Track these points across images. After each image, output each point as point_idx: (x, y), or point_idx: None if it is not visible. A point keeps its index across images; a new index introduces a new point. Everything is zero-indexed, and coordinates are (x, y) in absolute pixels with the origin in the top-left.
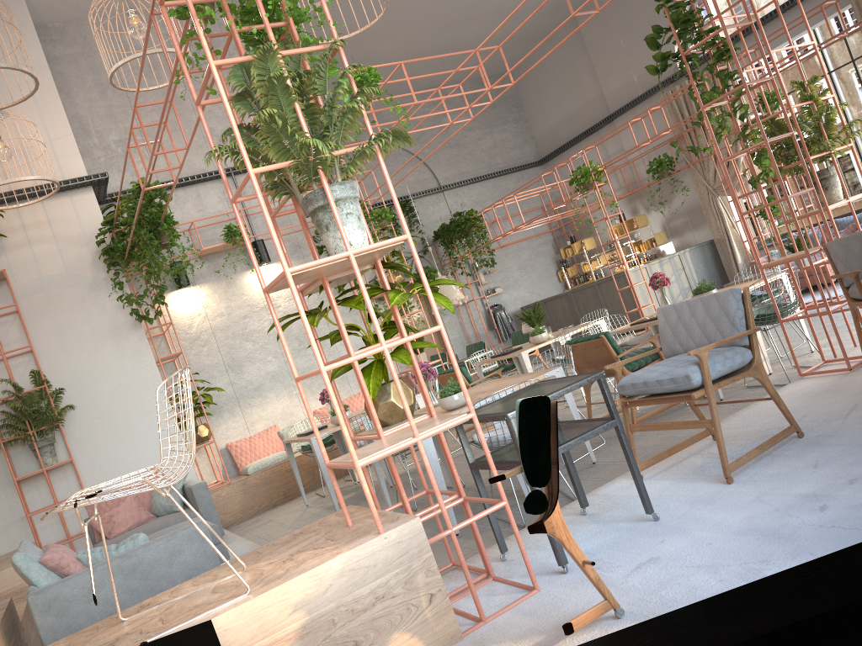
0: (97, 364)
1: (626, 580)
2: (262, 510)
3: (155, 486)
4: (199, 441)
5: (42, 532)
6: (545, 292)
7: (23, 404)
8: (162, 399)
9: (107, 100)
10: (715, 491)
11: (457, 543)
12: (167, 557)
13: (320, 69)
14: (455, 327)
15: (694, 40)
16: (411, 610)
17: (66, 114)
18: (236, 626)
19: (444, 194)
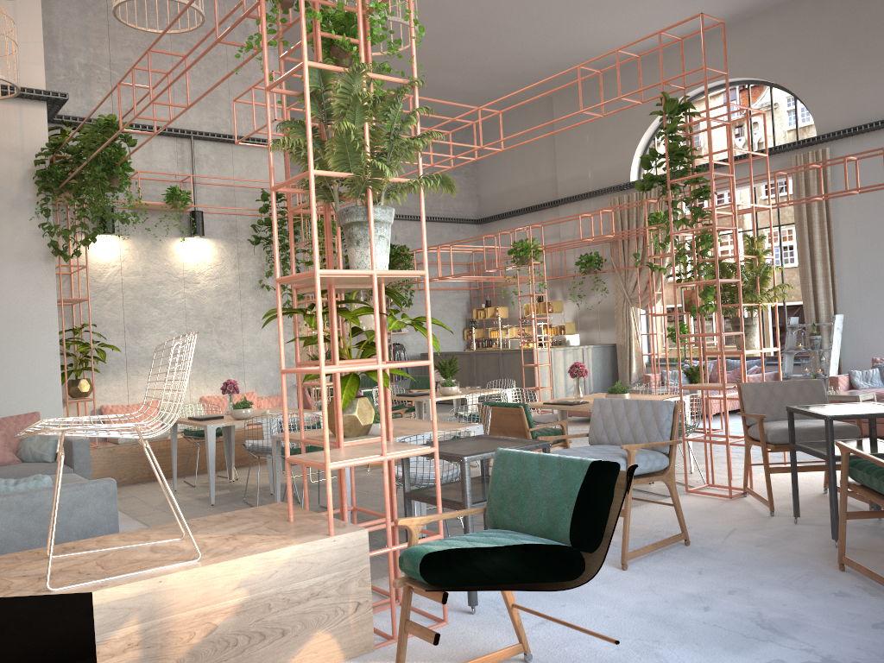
0: None
1: (531, 632)
2: (121, 483)
3: (142, 436)
4: (77, 395)
5: None
6: (447, 345)
7: None
8: (52, 341)
9: (85, 20)
10: (611, 573)
11: (392, 562)
12: (70, 506)
13: (396, 100)
14: (353, 354)
15: (680, 173)
16: (338, 613)
17: (42, 21)
18: (184, 588)
19: None
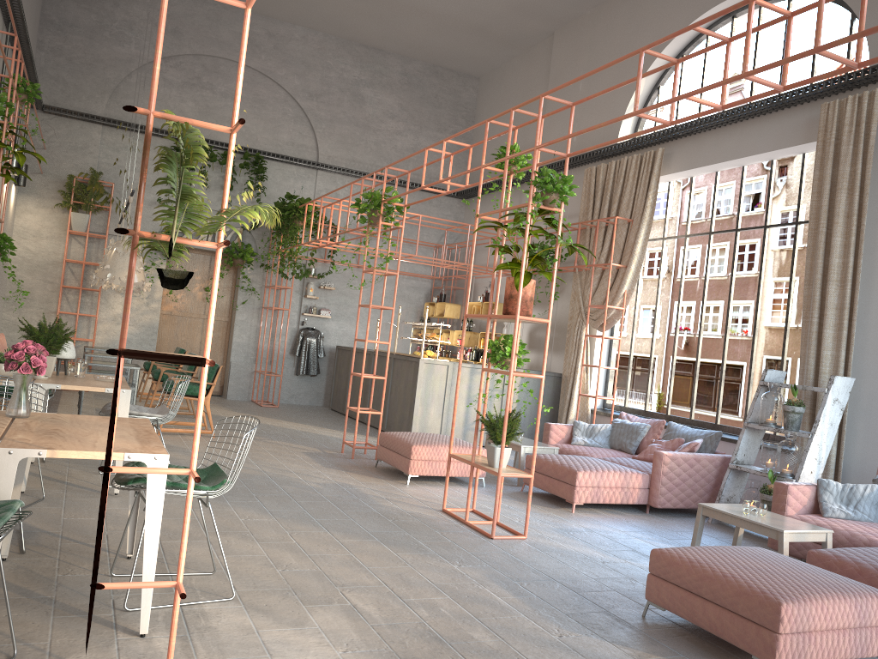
0: None
1: None
2: None
3: None
4: None
5: None
6: None
7: None
8: None
9: None
10: None
11: None
12: None
13: None
14: (248, 331)
15: None
16: None
17: None
18: None
19: (317, 173)
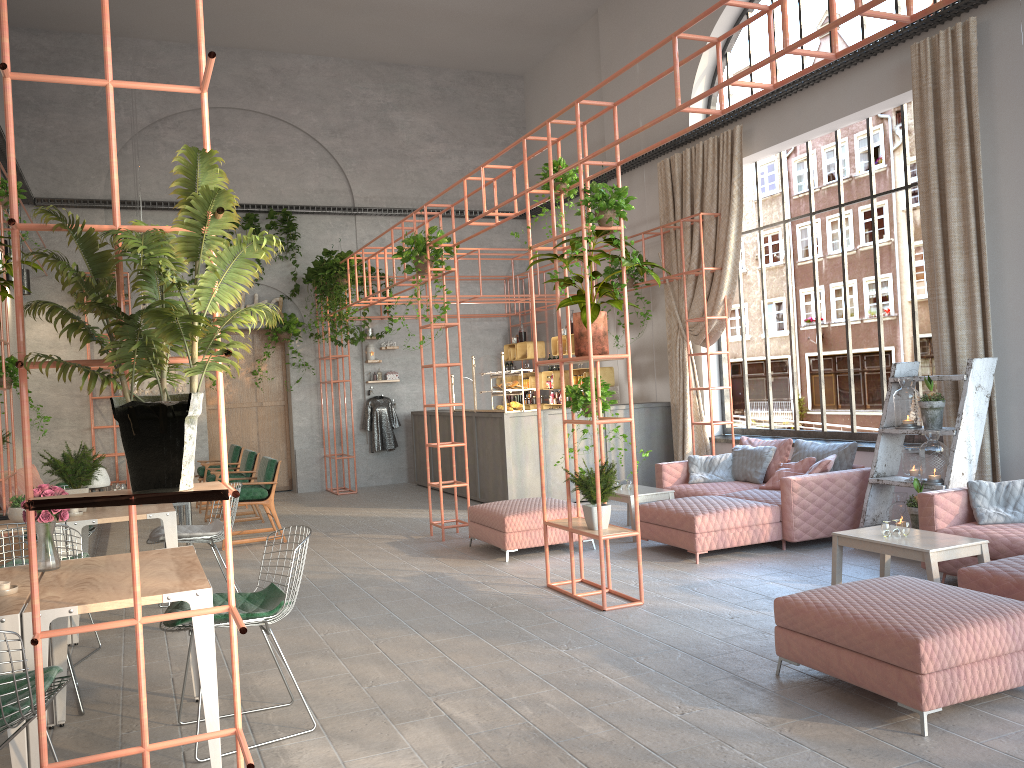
0: None
1: None
2: None
3: None
4: None
5: None
6: None
7: None
8: None
9: None
10: None
11: None
12: None
13: None
14: (309, 412)
15: None
16: None
17: None
18: None
19: (355, 220)
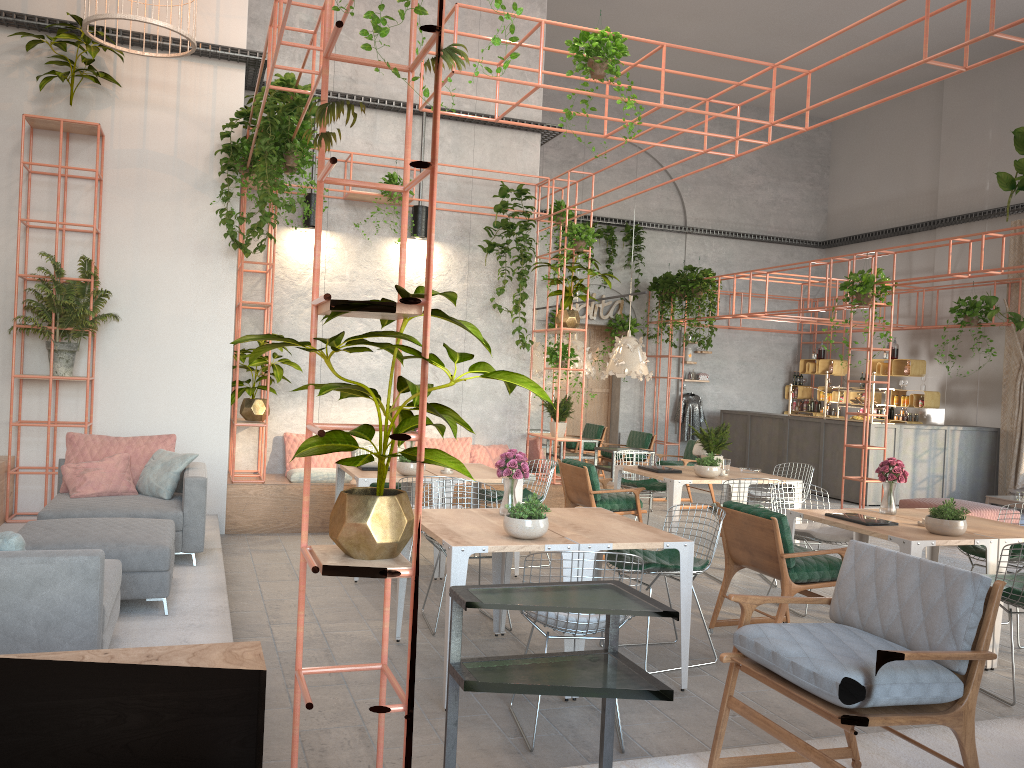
0: (166, 279)
1: None
2: (288, 530)
3: None
4: (250, 418)
5: (25, 449)
6: (759, 403)
7: (57, 292)
8: (224, 350)
9: None
10: None
11: None
12: (29, 584)
13: None
14: (632, 401)
15: None
16: None
17: None
18: None
19: (685, 237)
